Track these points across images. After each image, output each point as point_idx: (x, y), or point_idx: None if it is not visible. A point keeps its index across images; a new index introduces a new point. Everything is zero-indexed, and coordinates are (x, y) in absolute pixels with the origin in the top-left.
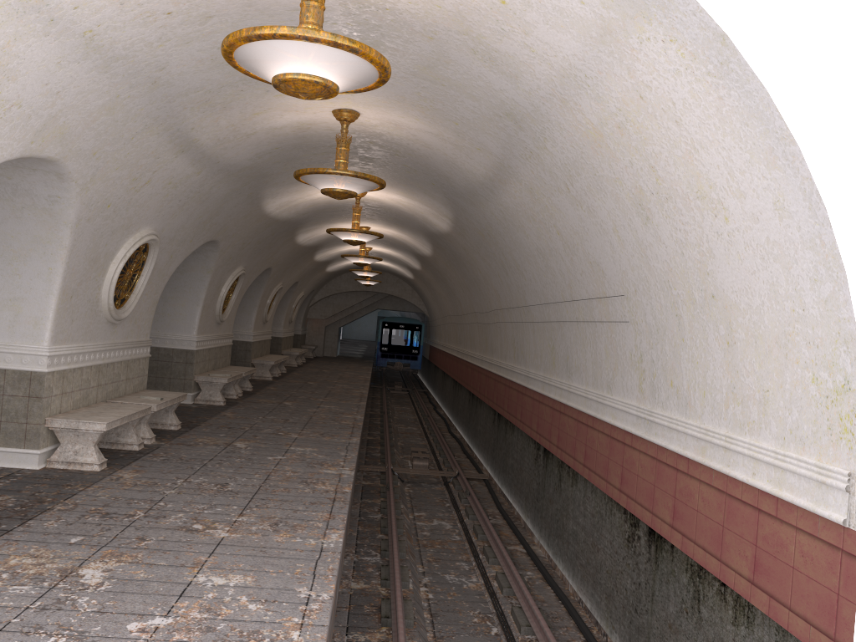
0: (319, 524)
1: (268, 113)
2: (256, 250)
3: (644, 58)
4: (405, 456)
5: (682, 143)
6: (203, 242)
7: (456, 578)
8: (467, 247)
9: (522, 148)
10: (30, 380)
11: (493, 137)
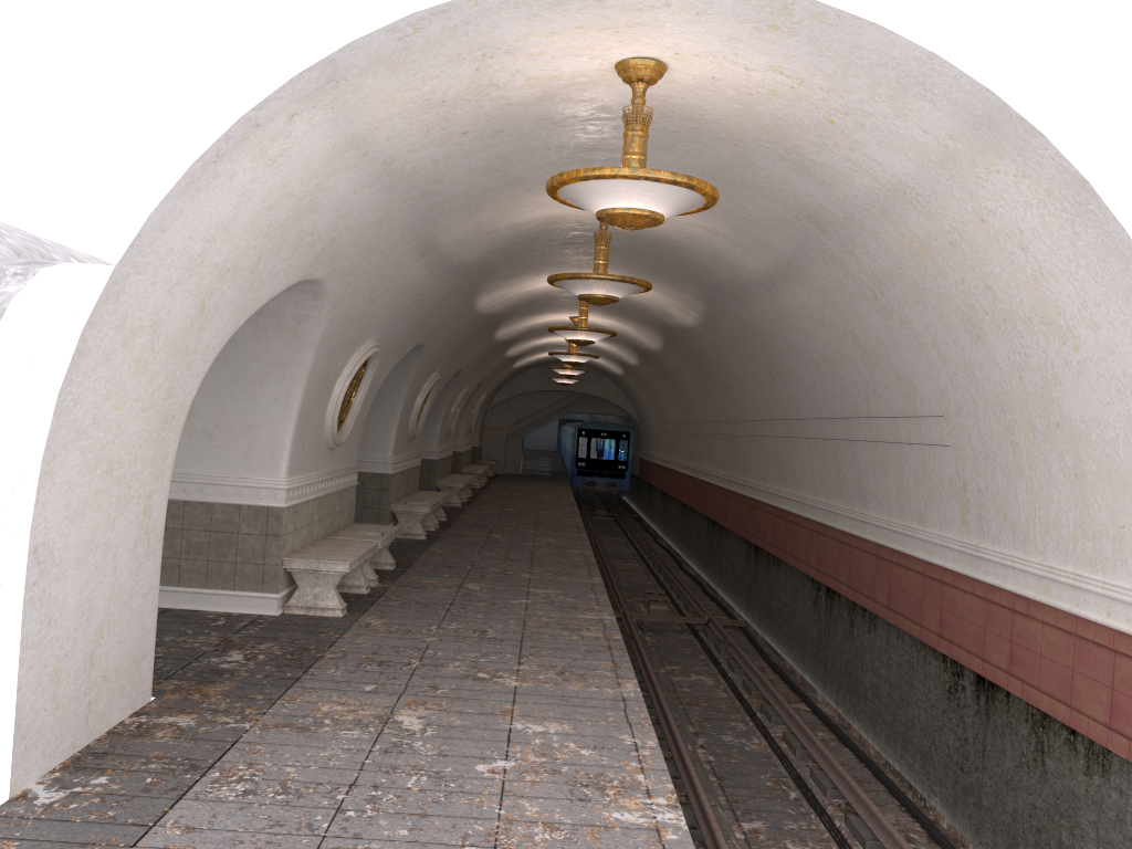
0: (607, 673)
1: (519, 210)
2: (453, 351)
3: (991, 186)
4: (634, 600)
5: (1027, 268)
6: (411, 348)
7: (734, 740)
8: (717, 345)
9: (821, 250)
10: (267, 517)
11: (784, 237)
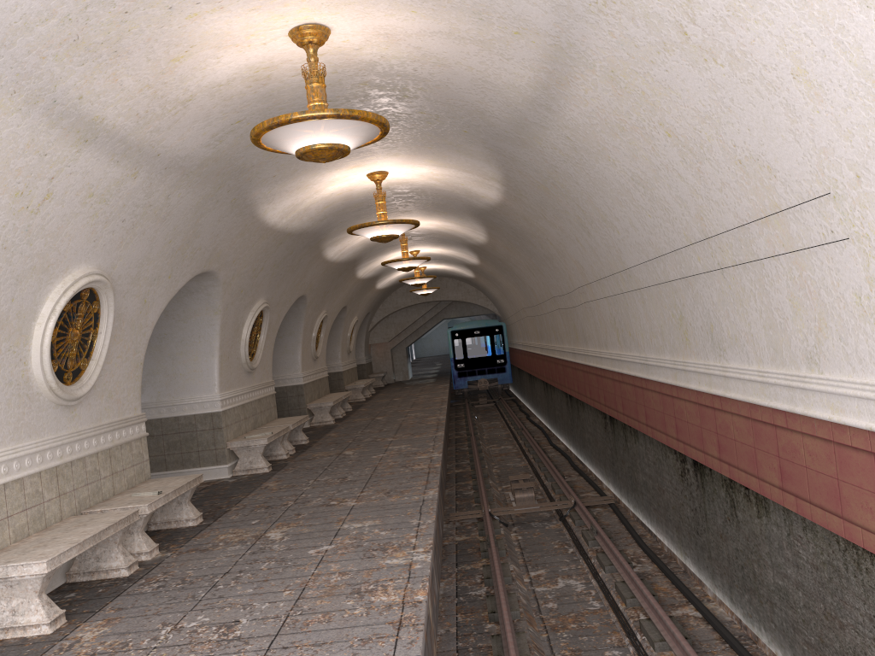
0: None
1: (195, 56)
2: (275, 276)
3: None
4: (504, 487)
5: None
6: (191, 276)
7: None
8: (528, 215)
9: None
10: None
11: None
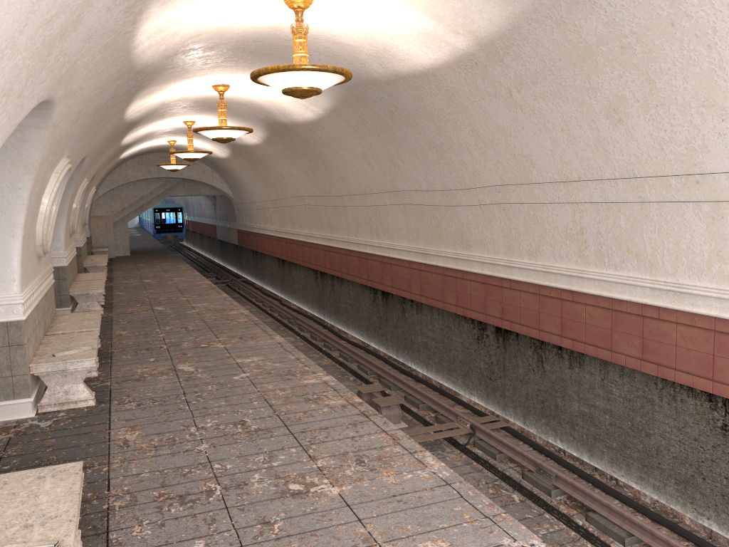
0: None
1: None
2: (85, 127)
3: None
4: None
5: None
6: (36, 103)
7: None
8: (468, 91)
9: None
10: None
11: None
